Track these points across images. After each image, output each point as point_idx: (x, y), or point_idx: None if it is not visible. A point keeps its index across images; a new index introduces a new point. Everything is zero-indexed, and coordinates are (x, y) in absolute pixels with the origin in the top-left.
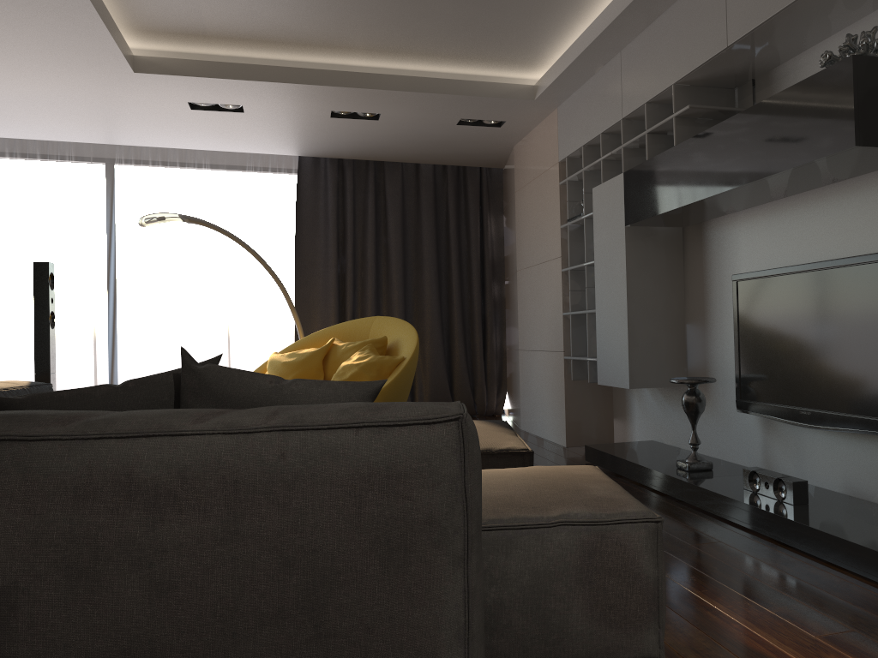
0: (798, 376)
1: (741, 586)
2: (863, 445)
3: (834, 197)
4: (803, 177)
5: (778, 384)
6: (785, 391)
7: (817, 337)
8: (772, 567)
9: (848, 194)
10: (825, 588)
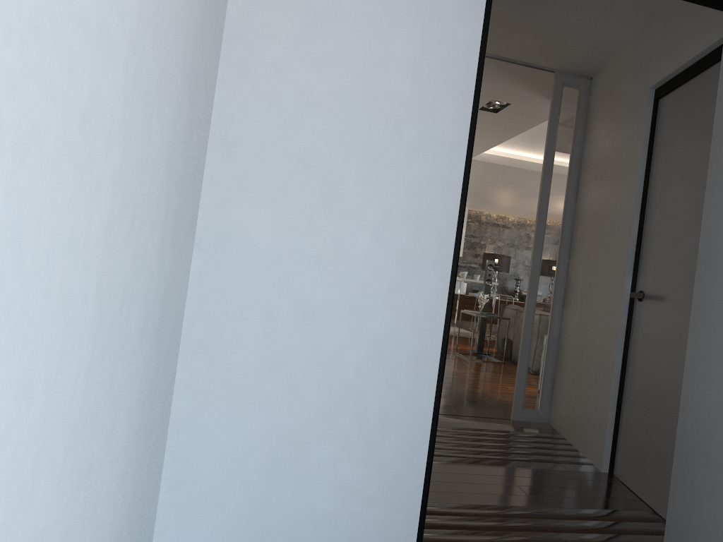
0: None
1: None
2: None
3: None
4: None
5: None
6: None
7: None
8: None
9: None
10: None
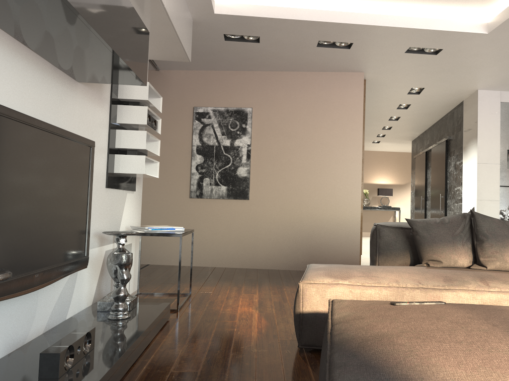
0: (33, 238)
1: (225, 340)
2: (23, 296)
3: (22, 59)
4: (81, 54)
5: (12, 252)
6: (19, 258)
7: (51, 198)
8: (185, 347)
9: (33, 65)
10: (186, 334)
